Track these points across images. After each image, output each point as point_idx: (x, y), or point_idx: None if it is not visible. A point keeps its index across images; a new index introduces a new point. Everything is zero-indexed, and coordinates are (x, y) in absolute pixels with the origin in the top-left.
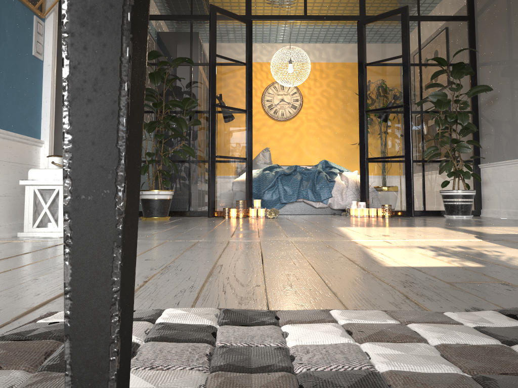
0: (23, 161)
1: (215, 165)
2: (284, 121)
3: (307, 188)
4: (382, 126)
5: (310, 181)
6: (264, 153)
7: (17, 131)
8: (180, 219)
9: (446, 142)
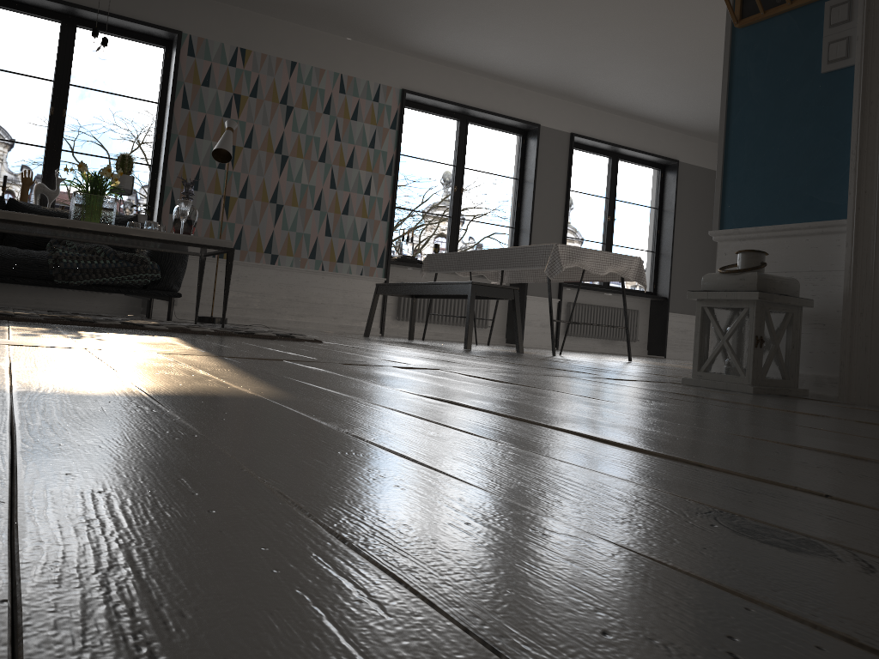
0: (795, 267)
1: None
2: None
3: None
4: None
5: None
6: None
7: (778, 221)
8: None
9: None
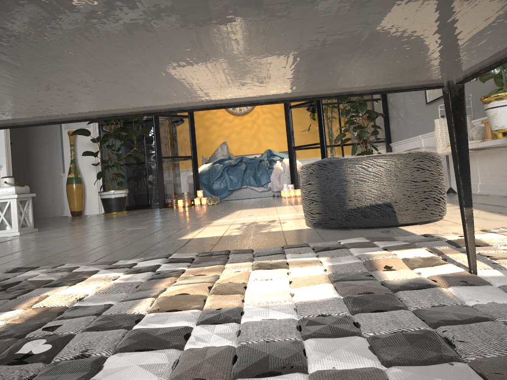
0: None
1: (162, 165)
2: (242, 115)
3: (250, 175)
4: (302, 118)
5: (253, 169)
6: (222, 146)
7: None
8: (136, 212)
9: (347, 129)
